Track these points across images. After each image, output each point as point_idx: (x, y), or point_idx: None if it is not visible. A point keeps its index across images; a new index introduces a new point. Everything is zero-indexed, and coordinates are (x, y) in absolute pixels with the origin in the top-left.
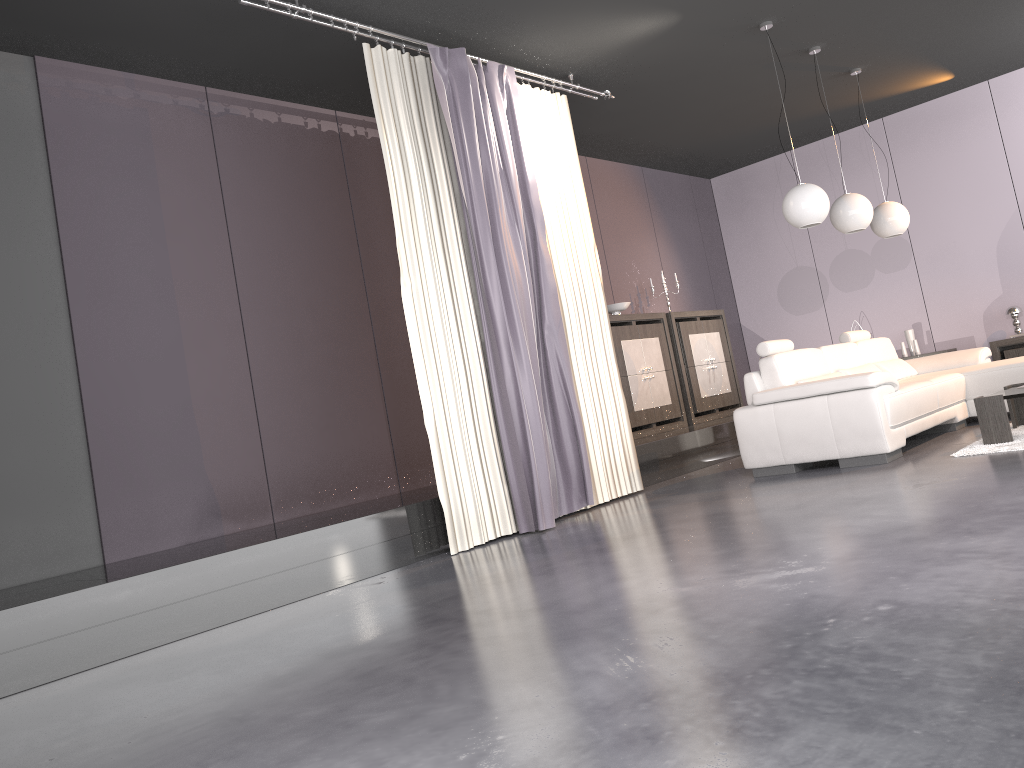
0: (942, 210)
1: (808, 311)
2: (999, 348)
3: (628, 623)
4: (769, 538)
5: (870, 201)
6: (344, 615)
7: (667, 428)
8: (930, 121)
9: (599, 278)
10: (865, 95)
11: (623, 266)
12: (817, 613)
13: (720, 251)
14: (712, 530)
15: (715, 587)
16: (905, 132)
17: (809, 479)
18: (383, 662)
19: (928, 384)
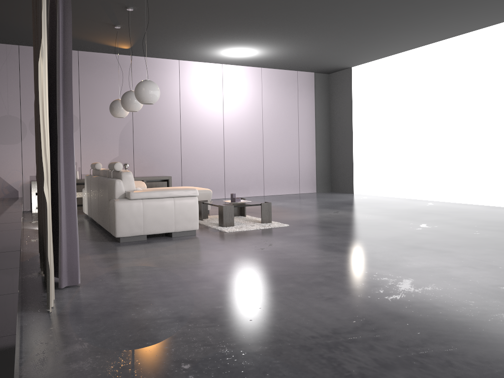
0: (99, 108)
1: (10, 143)
2: None
3: (453, 314)
4: (314, 271)
5: None
6: (201, 373)
7: None
8: (102, 63)
9: None
10: (96, 38)
11: None
12: (496, 293)
13: None
14: (253, 270)
15: (406, 293)
16: (89, 63)
17: (179, 243)
18: (441, 375)
19: None
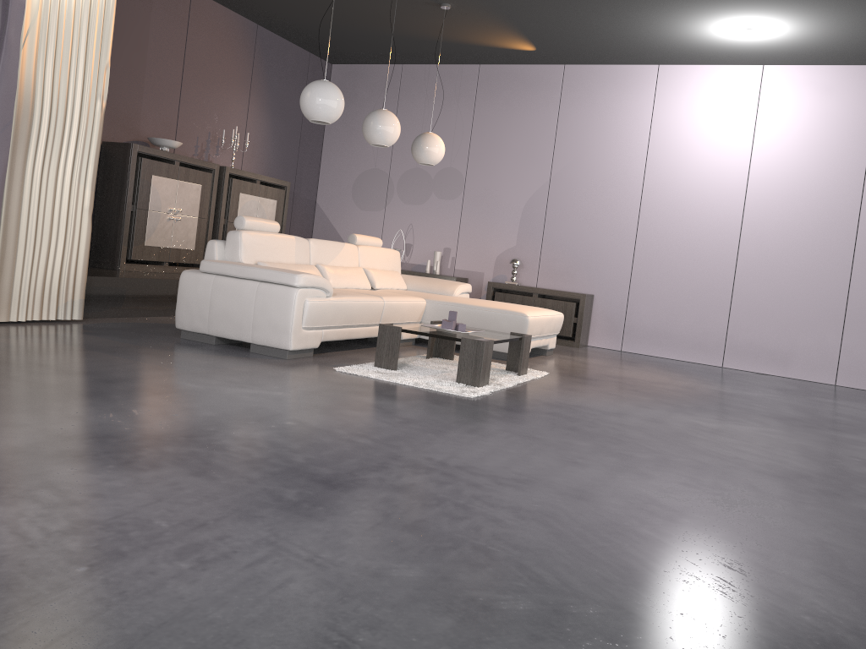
0: (497, 161)
1: (372, 209)
2: (494, 289)
3: None
4: None
5: (448, 133)
6: None
7: (181, 271)
8: (513, 82)
9: (101, 100)
10: (460, 35)
11: (200, 109)
12: None
13: (319, 132)
14: None
15: None
16: (492, 84)
17: (204, 355)
18: None
19: (375, 300)
